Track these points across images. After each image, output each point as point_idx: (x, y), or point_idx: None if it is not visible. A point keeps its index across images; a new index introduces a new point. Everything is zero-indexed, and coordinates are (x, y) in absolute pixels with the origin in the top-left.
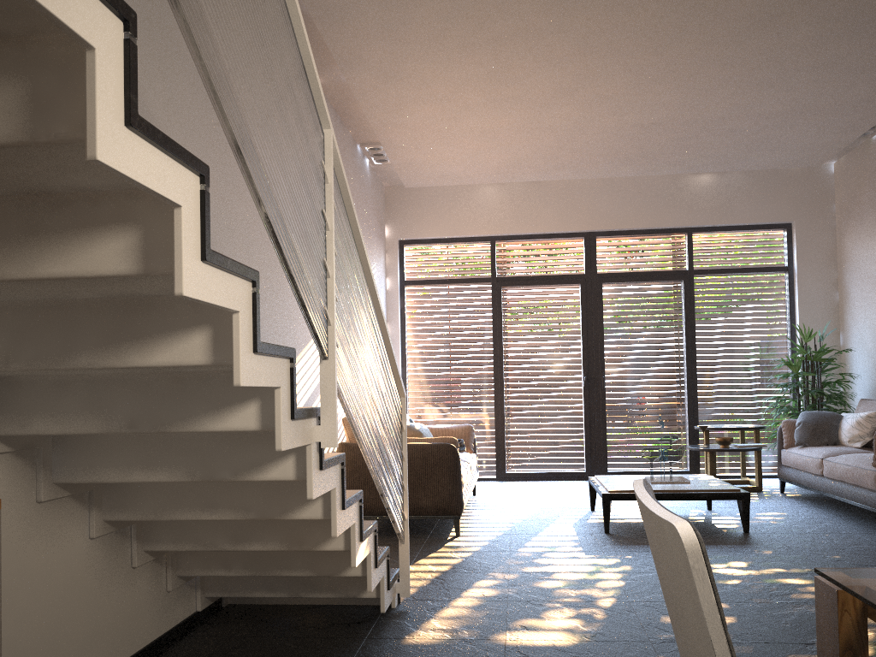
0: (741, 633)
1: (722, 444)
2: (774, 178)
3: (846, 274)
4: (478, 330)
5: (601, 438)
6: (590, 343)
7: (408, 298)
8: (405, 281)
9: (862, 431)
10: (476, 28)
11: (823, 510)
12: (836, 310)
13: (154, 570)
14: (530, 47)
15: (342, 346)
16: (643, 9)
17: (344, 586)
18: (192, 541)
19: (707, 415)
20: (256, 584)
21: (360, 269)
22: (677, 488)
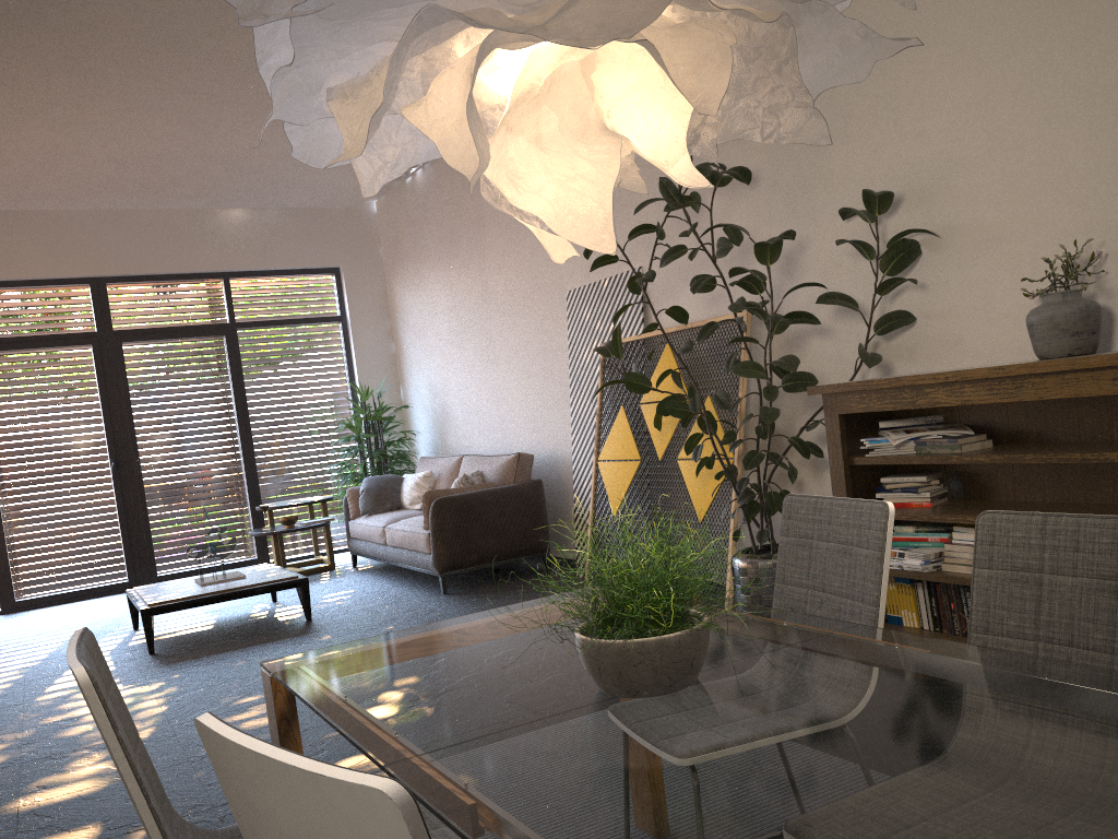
0: None
1: (287, 524)
2: (316, 216)
3: (399, 323)
4: None
5: (145, 536)
6: (116, 419)
7: None
8: None
9: (421, 492)
10: None
11: (390, 579)
12: (394, 362)
13: None
14: None
15: None
16: (117, 38)
17: None
18: None
19: (271, 491)
20: None
21: None
22: (231, 587)
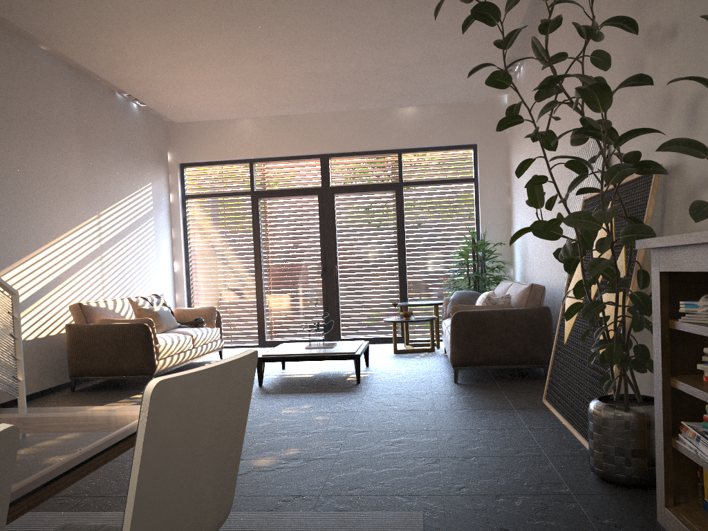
0: None
1: (404, 317)
2: (462, 109)
3: (512, 183)
4: (243, 232)
5: (336, 313)
6: (326, 241)
7: (190, 208)
8: (186, 195)
9: None
10: (120, 11)
11: (447, 365)
12: (508, 211)
13: None
14: (176, 23)
15: None
16: None
17: None
18: None
19: (415, 294)
20: None
21: None
22: (313, 352)
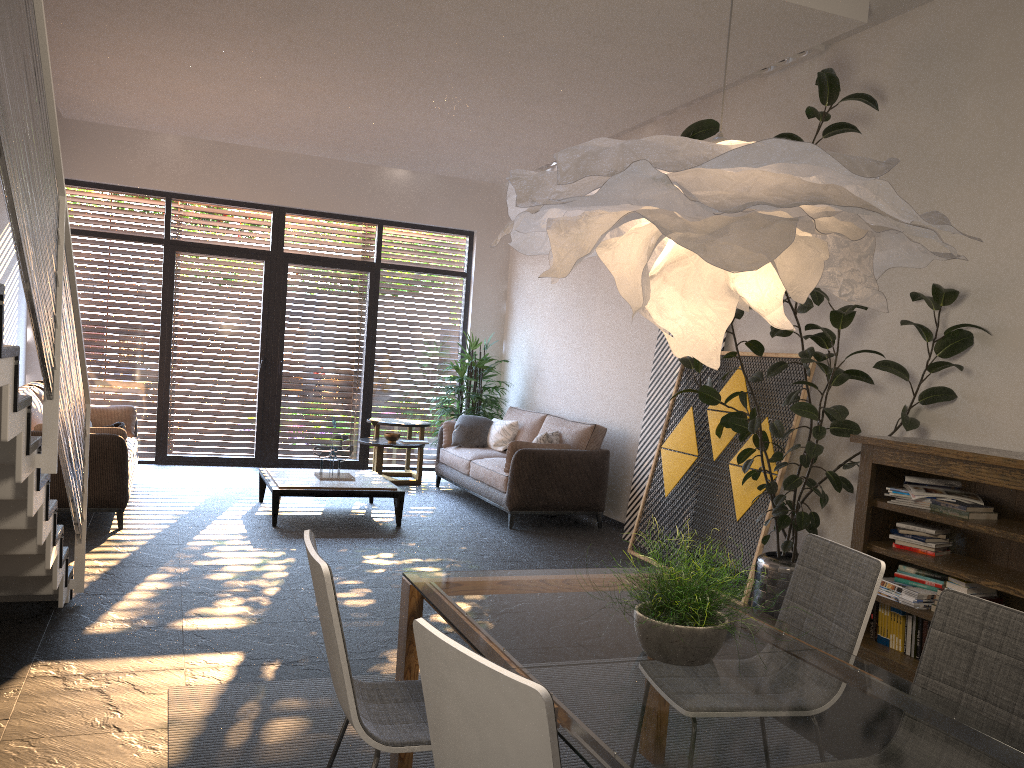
0: (377, 611)
1: (390, 440)
2: (463, 185)
3: (514, 288)
4: (145, 296)
5: (274, 424)
6: (271, 325)
7: None
8: None
9: (505, 437)
10: (180, 12)
11: (466, 505)
12: (502, 320)
13: None
14: (236, 40)
15: (60, 382)
16: (351, 42)
17: (19, 584)
18: None
19: (380, 408)
20: None
21: (71, 303)
22: (343, 486)
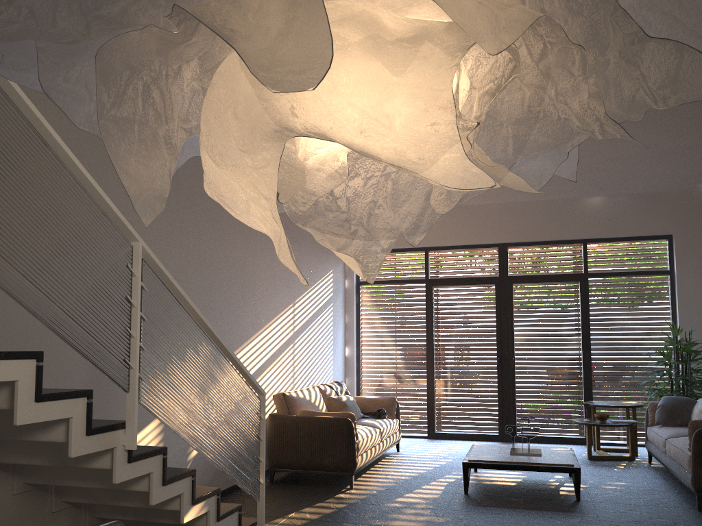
0: None
1: (599, 419)
2: (655, 198)
3: None
4: (415, 319)
5: (511, 408)
6: (503, 331)
7: (362, 294)
8: (360, 281)
9: None
10: None
11: (667, 482)
12: None
13: (73, 513)
14: None
15: (154, 379)
16: None
17: None
18: (89, 496)
19: (600, 392)
20: (153, 524)
21: (189, 320)
22: (524, 461)
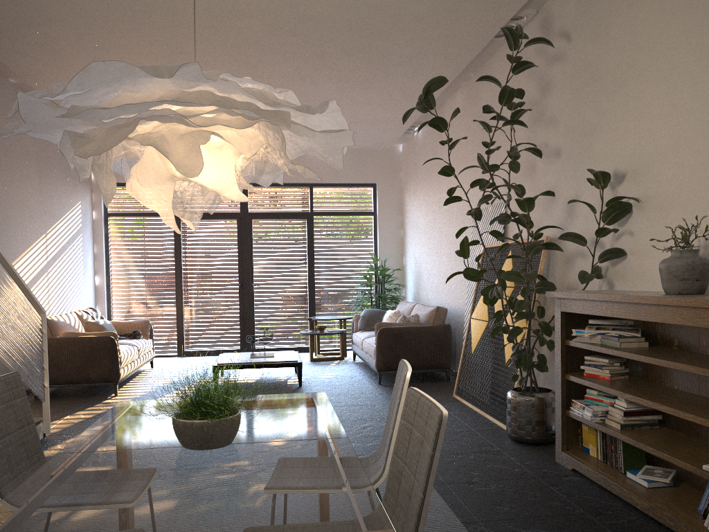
0: None
1: (319, 330)
2: (365, 153)
3: (405, 219)
4: (164, 250)
5: (251, 326)
6: (244, 261)
7: (111, 225)
8: (108, 213)
9: (391, 322)
10: None
11: (363, 370)
12: (401, 241)
13: None
14: None
15: None
16: (221, 67)
17: None
18: None
19: (321, 309)
20: None
21: None
22: (261, 361)
